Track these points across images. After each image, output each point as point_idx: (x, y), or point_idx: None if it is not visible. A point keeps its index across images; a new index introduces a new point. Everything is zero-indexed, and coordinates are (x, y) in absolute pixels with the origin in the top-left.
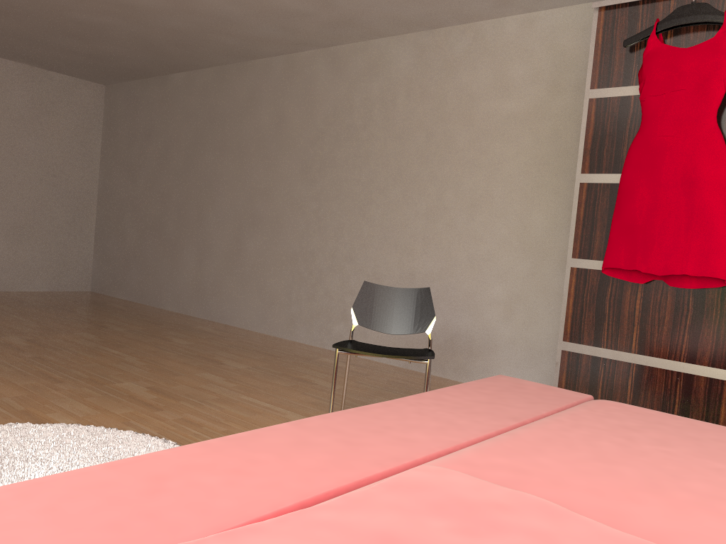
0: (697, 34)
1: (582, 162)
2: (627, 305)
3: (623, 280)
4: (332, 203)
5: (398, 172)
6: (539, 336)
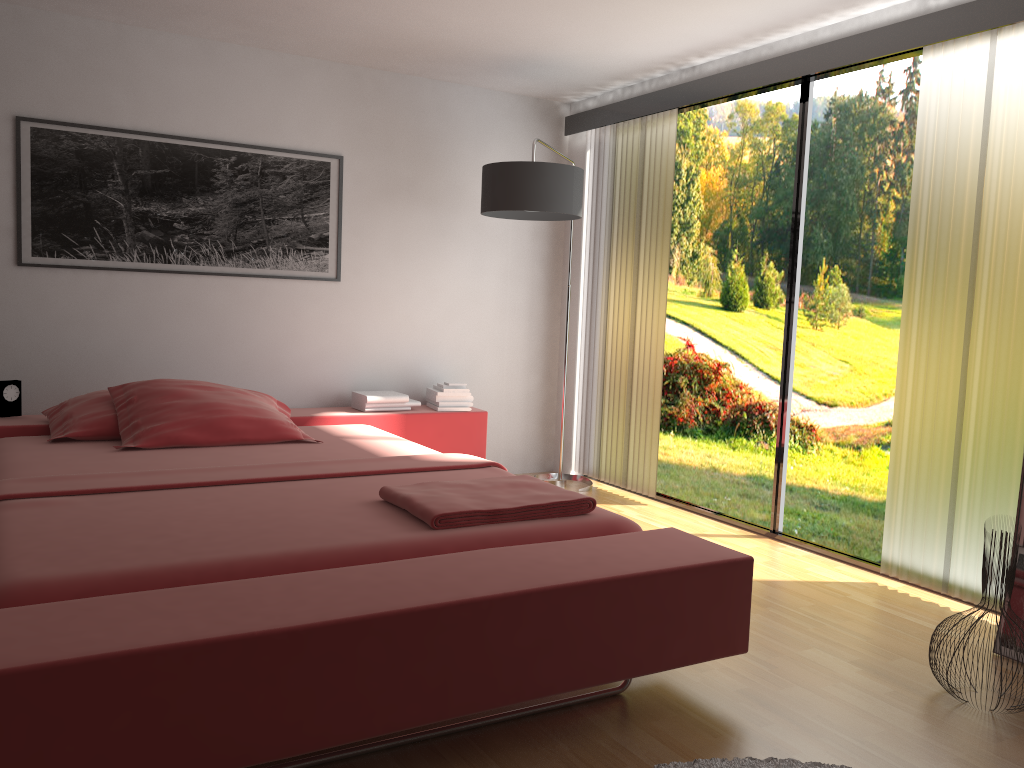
0: None
1: None
2: None
3: None
4: None
5: None
6: None
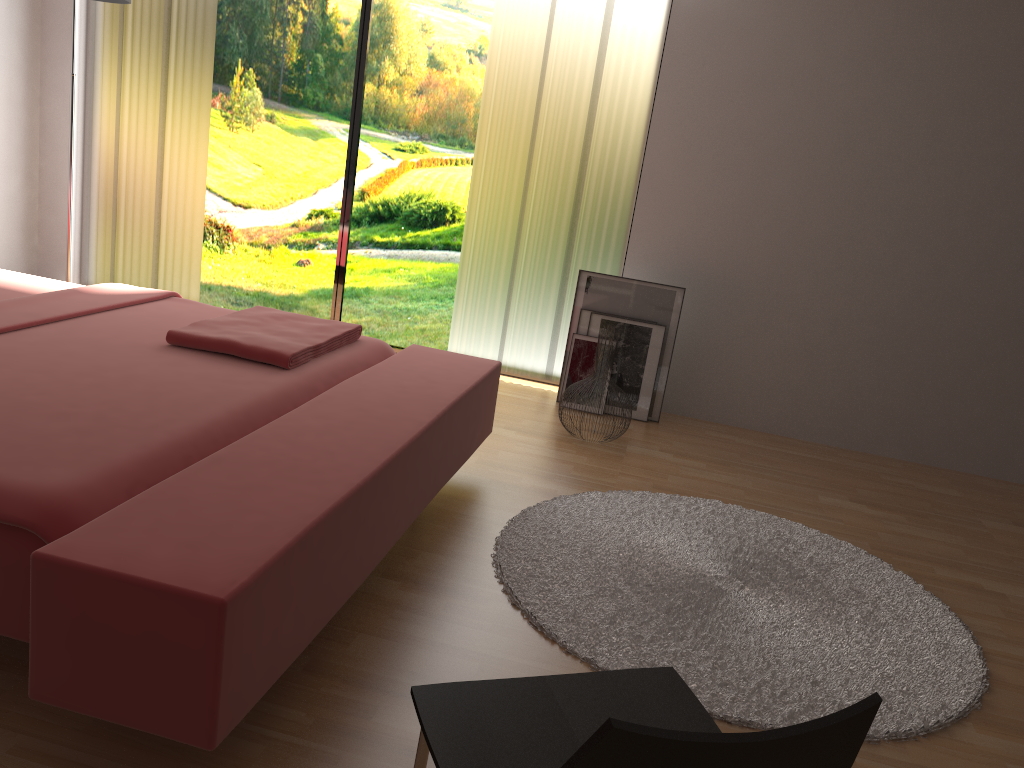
0: None
1: None
2: None
3: None
4: None
5: None
6: None
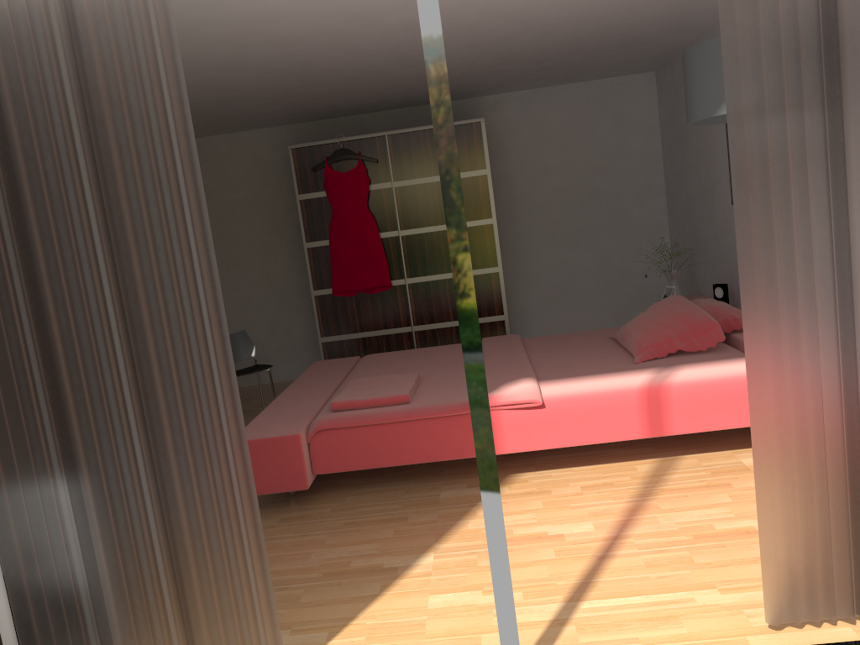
0: (347, 163)
1: (305, 236)
2: (349, 309)
3: (344, 296)
4: None
5: None
6: (296, 339)
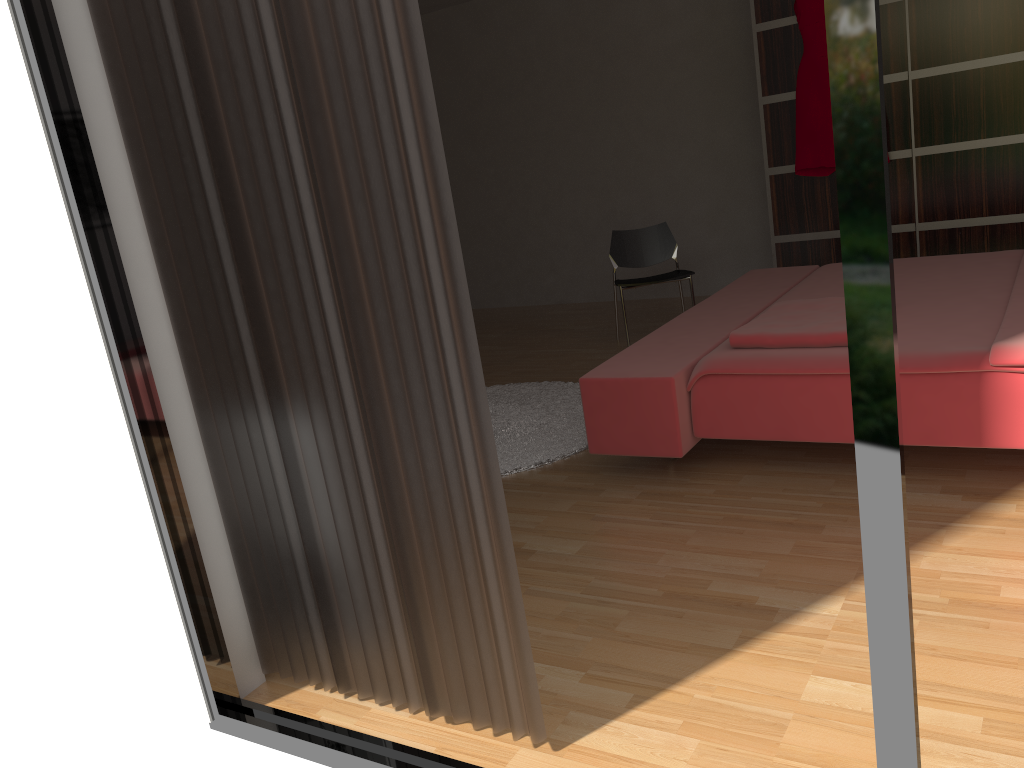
0: None
1: (761, 87)
2: (819, 195)
3: (812, 176)
4: (511, 164)
5: (575, 119)
6: (745, 238)
